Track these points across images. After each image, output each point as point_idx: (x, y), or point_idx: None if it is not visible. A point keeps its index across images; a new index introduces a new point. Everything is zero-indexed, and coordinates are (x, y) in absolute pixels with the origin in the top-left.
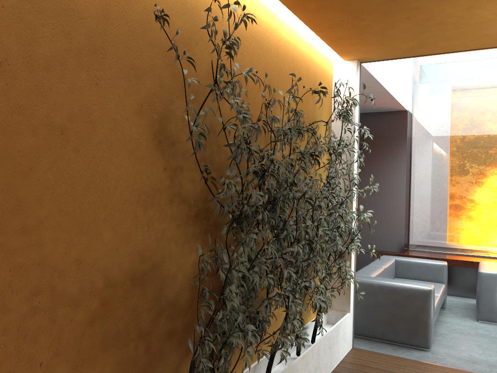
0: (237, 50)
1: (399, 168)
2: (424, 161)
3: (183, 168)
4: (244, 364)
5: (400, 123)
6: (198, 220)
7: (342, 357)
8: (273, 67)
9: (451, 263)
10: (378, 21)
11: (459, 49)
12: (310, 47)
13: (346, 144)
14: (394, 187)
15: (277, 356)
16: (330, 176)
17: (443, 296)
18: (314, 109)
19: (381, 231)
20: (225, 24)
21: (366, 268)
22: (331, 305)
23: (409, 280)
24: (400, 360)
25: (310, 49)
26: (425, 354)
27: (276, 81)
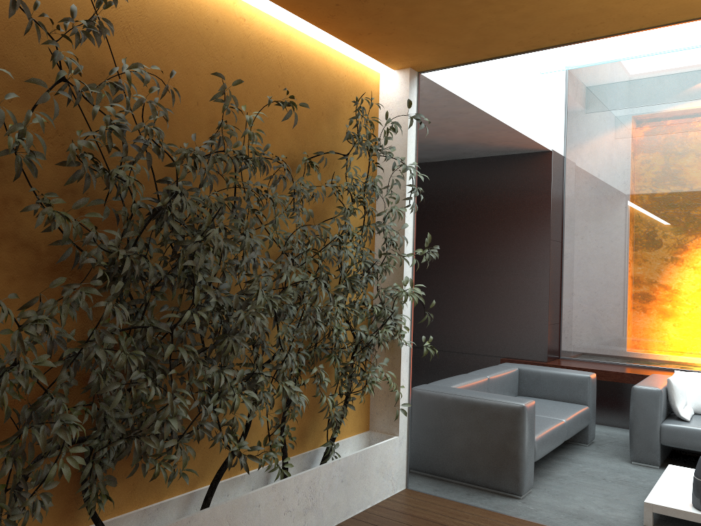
0: (104, 37)
1: (540, 236)
2: (583, 227)
3: (23, 199)
4: (168, 489)
5: (541, 170)
6: (57, 275)
7: (380, 500)
8: (234, 72)
9: (614, 378)
10: (388, 2)
11: (545, 44)
12: (324, 49)
13: (374, 187)
14: (533, 264)
15: (244, 486)
16: (344, 230)
17: (576, 423)
18: (333, 138)
19: (515, 329)
20: (121, 6)
21: (455, 377)
22: (375, 424)
23: (535, 400)
24: (464, 509)
25: (324, 51)
26: (511, 503)
27: (242, 92)
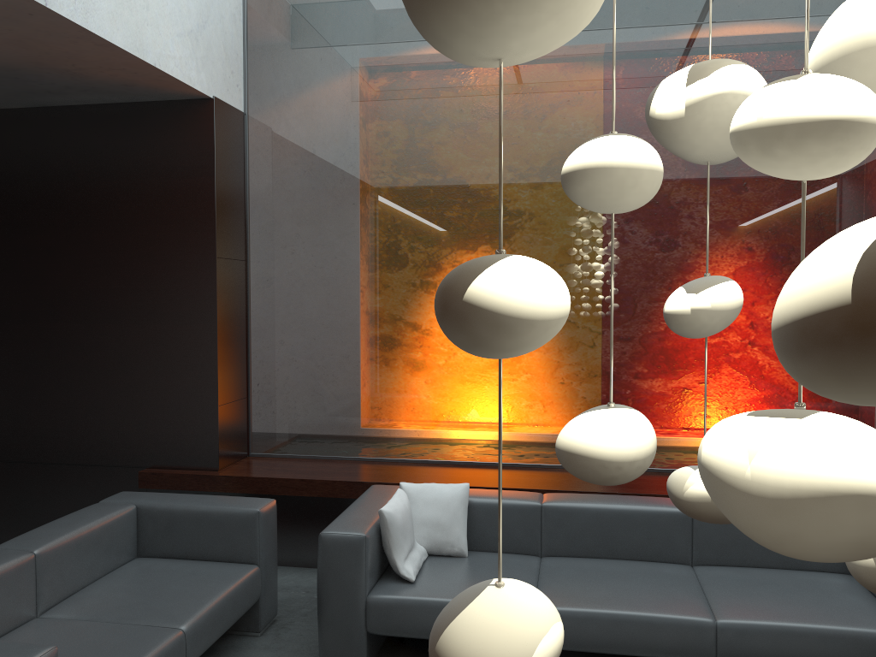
0: None
1: (200, 252)
2: (278, 235)
3: None
4: None
5: (197, 133)
6: None
7: None
8: None
9: (321, 491)
10: None
11: None
12: None
13: None
14: (190, 300)
15: None
16: None
17: (219, 619)
18: None
19: (165, 417)
20: None
21: None
22: None
23: (160, 568)
24: None
25: None
26: None
27: None
